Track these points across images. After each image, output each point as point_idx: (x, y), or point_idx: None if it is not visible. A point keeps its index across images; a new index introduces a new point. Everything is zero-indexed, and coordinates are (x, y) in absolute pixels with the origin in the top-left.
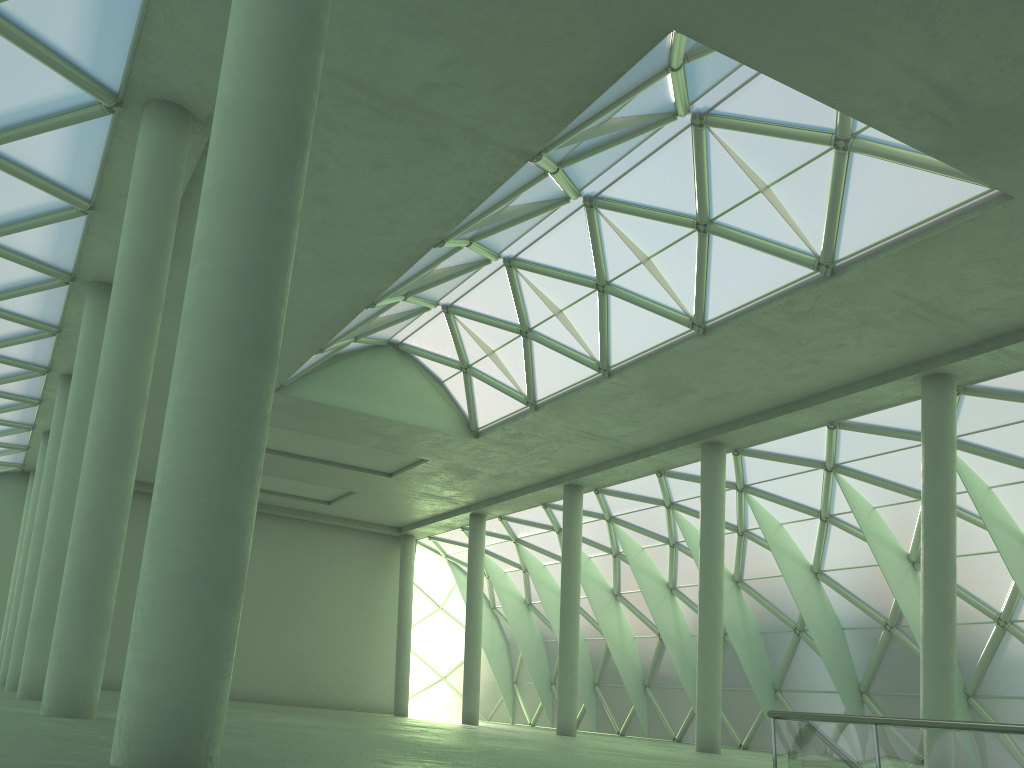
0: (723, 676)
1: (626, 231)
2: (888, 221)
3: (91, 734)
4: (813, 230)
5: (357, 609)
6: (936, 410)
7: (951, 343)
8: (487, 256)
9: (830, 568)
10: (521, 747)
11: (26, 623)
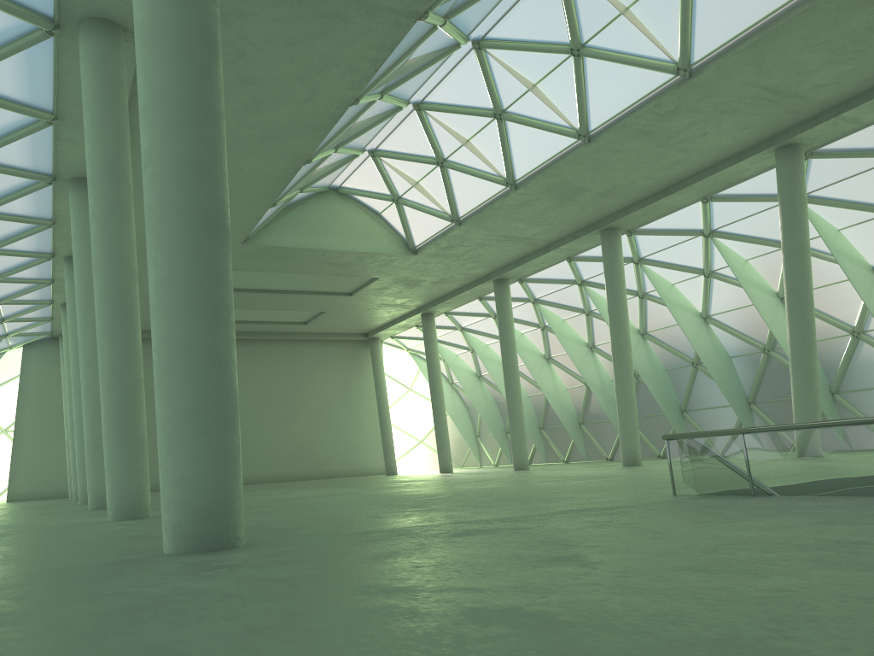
0: (640, 407)
1: (512, 65)
2: (732, 23)
3: (148, 531)
4: (670, 40)
5: (343, 401)
6: (788, 175)
7: (796, 118)
8: (398, 104)
9: (716, 313)
10: (483, 486)
11: (83, 453)
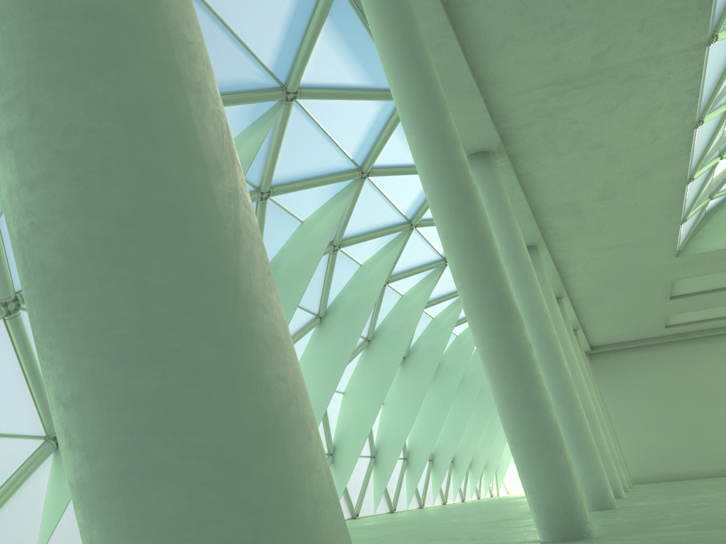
0: None
1: None
2: None
3: None
4: None
5: None
6: None
7: None
8: None
9: None
10: None
11: None
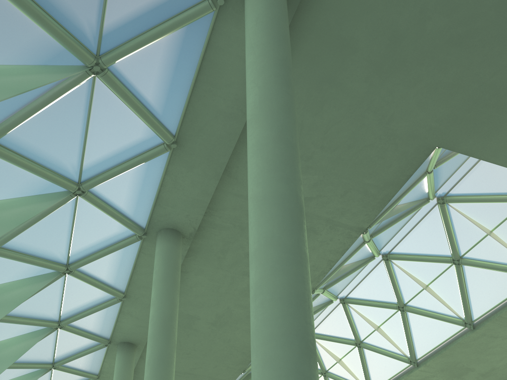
0: None
1: (410, 271)
2: None
3: None
4: None
5: None
6: None
7: None
8: (331, 298)
9: None
10: None
11: None
